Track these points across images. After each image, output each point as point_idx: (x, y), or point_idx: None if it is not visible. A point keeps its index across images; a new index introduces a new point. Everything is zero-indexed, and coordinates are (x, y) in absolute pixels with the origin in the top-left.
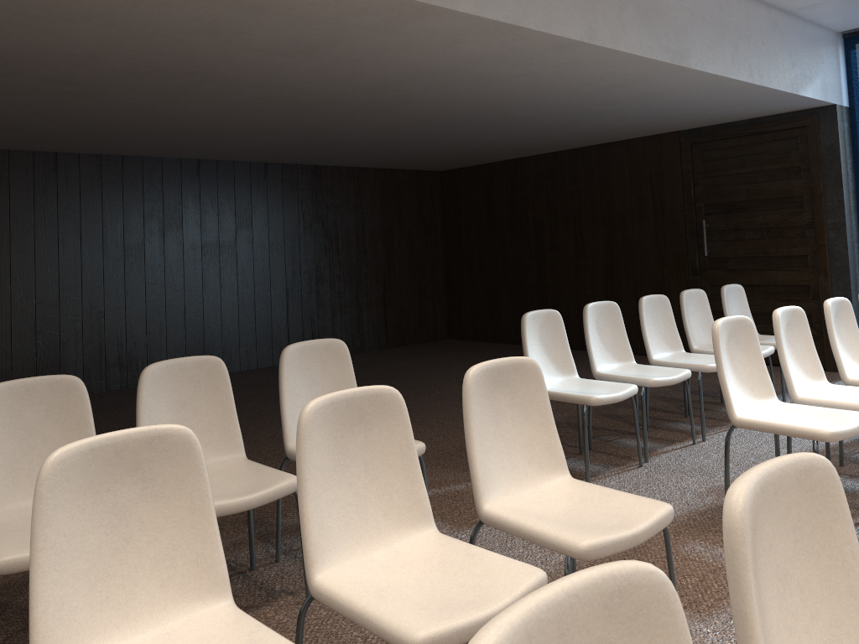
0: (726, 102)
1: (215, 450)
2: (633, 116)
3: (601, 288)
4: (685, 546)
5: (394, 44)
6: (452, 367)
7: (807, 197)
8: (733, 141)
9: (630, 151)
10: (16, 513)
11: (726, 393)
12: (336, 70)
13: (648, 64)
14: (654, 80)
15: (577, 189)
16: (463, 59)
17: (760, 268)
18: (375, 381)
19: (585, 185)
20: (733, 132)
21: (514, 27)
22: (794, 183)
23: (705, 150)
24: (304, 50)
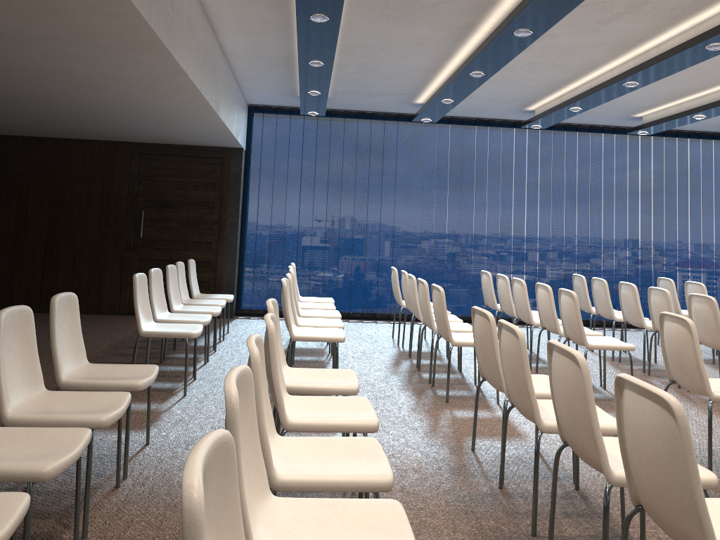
0: (195, 134)
1: (28, 386)
2: (126, 128)
3: (39, 258)
4: None
5: (87, 55)
6: None
7: (217, 204)
8: (173, 158)
9: (87, 149)
10: None
11: (289, 322)
12: None
13: (204, 108)
14: (186, 116)
15: (28, 171)
16: (107, 75)
17: (179, 249)
18: None
19: (37, 169)
20: (174, 152)
21: (183, 73)
22: (211, 193)
23: (150, 160)
24: (7, 35)
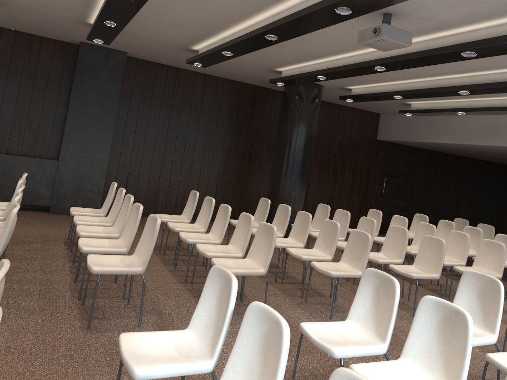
0: None
1: None
2: None
3: None
4: None
5: None
6: None
7: None
8: None
9: None
10: None
11: None
12: None
13: None
14: None
15: None
16: None
17: None
18: None
19: None
20: None
21: None
22: None
23: None
24: None
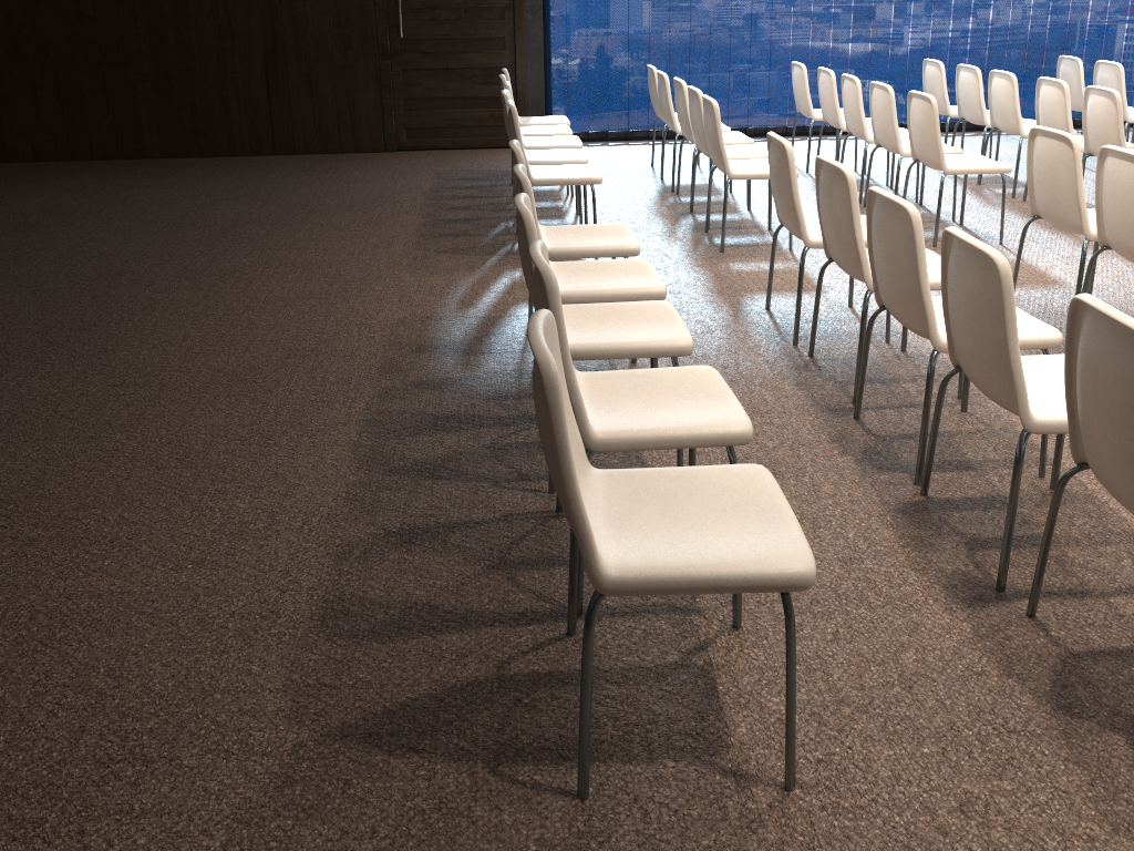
0: None
1: None
2: None
3: (259, 78)
4: (733, 268)
5: None
6: (123, 195)
7: None
8: None
9: None
10: None
11: (725, 156)
12: None
13: None
14: None
15: None
16: None
17: (458, 51)
18: (66, 225)
19: None
20: None
21: None
22: None
23: None
24: None
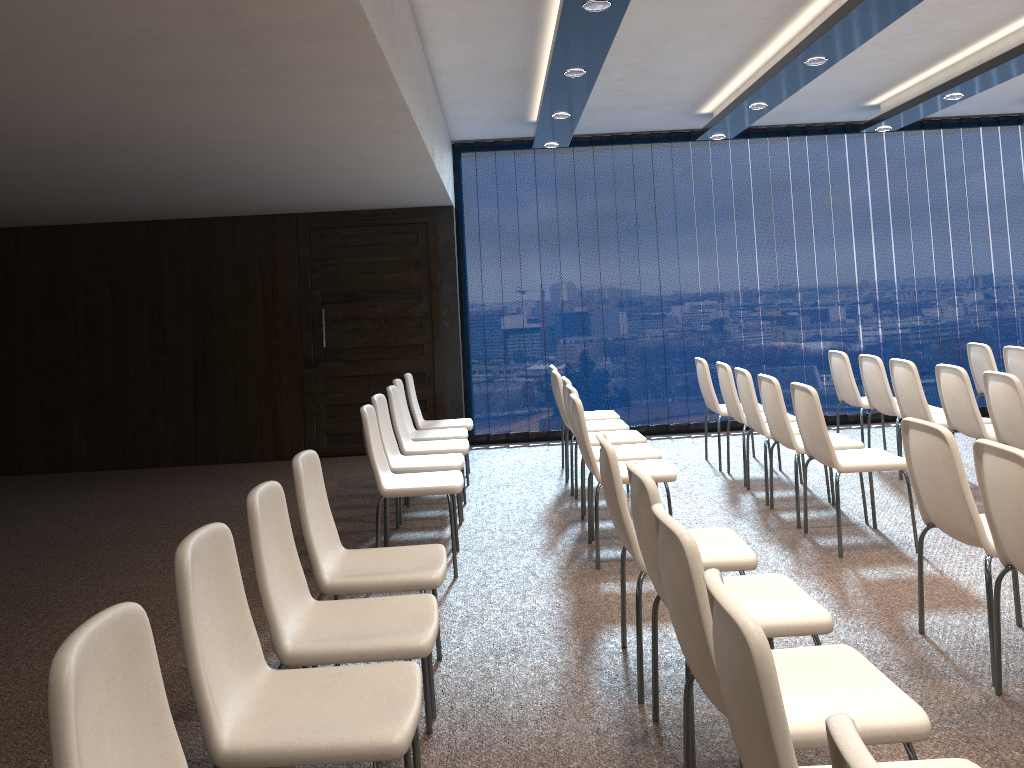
0: (390, 194)
1: (292, 598)
2: (295, 195)
3: (188, 389)
4: (603, 589)
5: (273, 99)
6: (17, 512)
7: (425, 289)
8: (355, 230)
9: (235, 230)
10: (237, 720)
11: (593, 458)
12: (140, 108)
13: (417, 156)
14: (387, 169)
15: (159, 269)
16: (291, 125)
17: (379, 358)
18: None
19: (170, 266)
20: (357, 221)
21: (404, 110)
22: (414, 275)
23: (324, 236)
24: (165, 84)
